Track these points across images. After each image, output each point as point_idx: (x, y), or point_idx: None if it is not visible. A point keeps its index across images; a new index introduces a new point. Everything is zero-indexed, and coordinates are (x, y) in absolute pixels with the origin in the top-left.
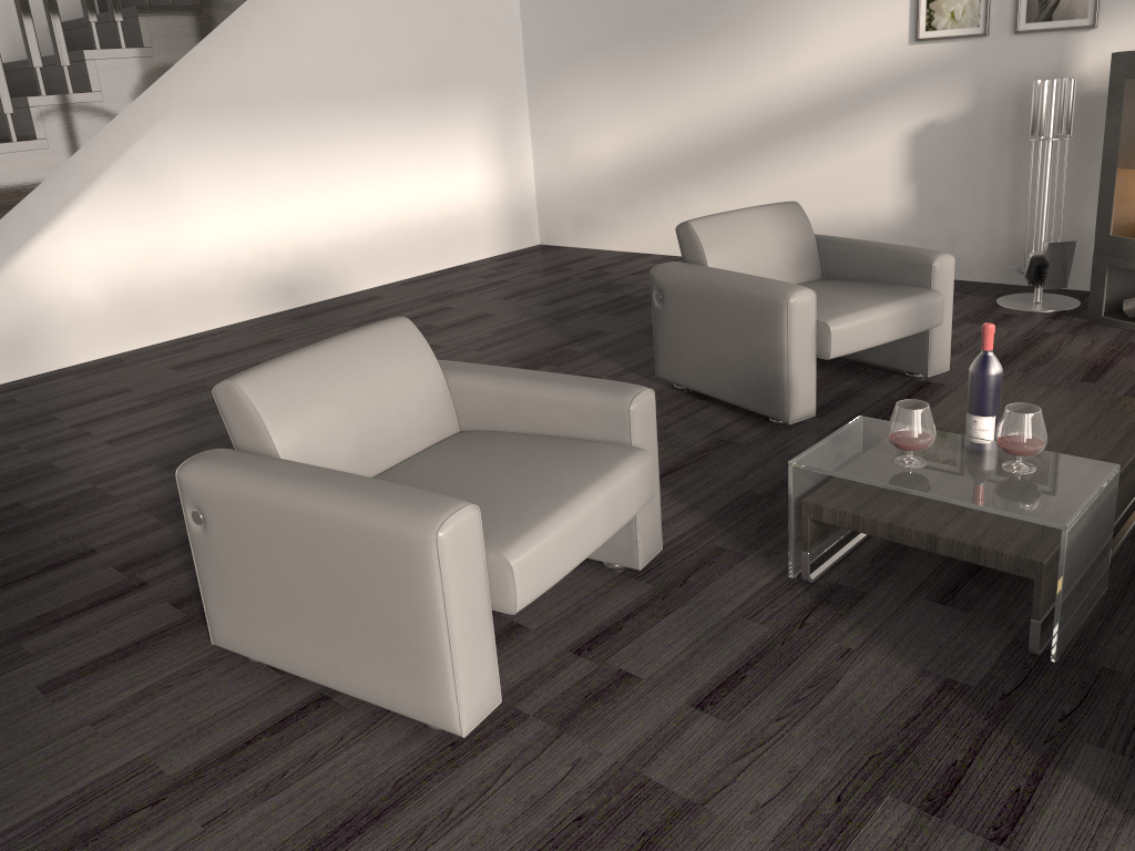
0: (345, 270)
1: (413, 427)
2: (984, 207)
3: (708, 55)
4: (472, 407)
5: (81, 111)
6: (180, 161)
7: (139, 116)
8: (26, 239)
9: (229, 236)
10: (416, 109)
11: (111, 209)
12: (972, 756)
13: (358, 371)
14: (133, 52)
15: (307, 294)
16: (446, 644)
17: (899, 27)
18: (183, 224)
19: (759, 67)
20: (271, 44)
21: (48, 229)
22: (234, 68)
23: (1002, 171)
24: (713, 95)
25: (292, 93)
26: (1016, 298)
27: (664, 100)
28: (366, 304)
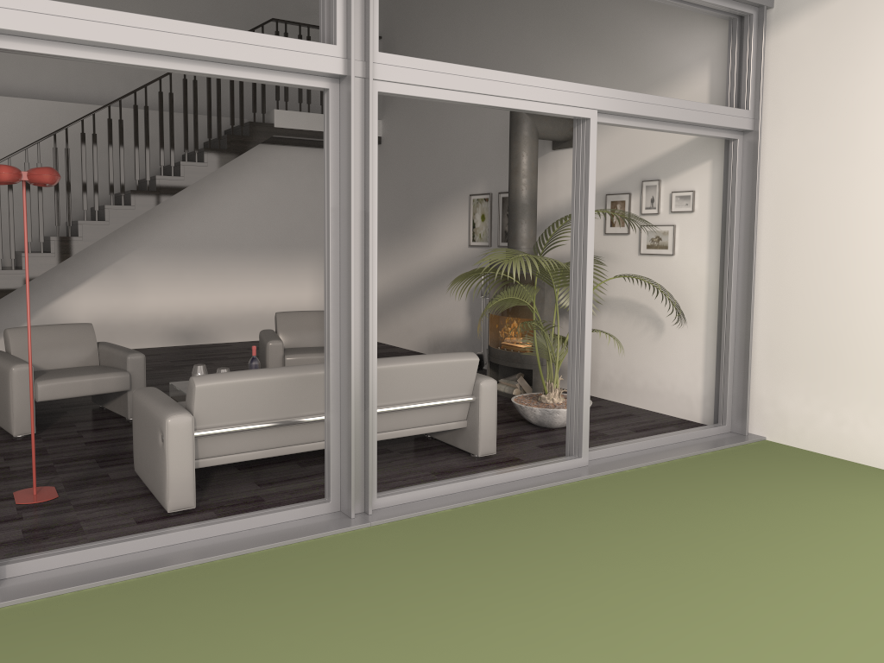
0: (221, 331)
1: (74, 358)
2: None
3: (407, 244)
4: (102, 357)
5: (72, 243)
6: (140, 269)
7: (124, 248)
8: (60, 294)
9: (160, 306)
10: (276, 256)
11: (102, 286)
12: (130, 457)
13: (56, 335)
14: (100, 222)
15: (197, 339)
16: (11, 403)
17: (465, 238)
18: (137, 297)
19: (423, 251)
20: (197, 221)
21: (71, 291)
22: (176, 230)
23: None
24: (408, 263)
25: (205, 243)
26: None
27: (393, 264)
28: (219, 347)
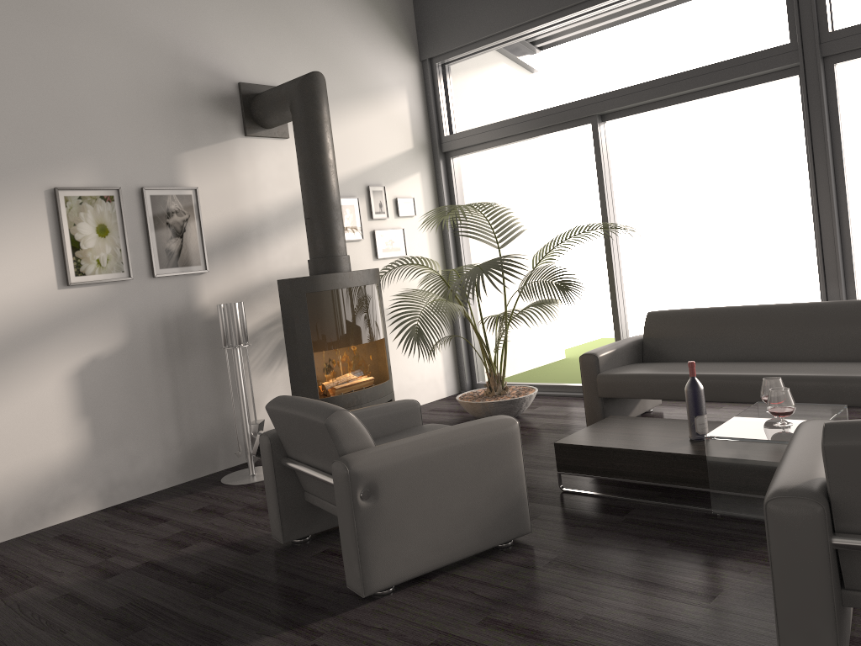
0: None
1: None
2: (155, 422)
3: None
4: None
5: None
6: None
7: None
8: None
9: None
10: None
11: None
12: None
13: None
14: None
15: None
16: None
17: (46, 272)
18: None
19: None
20: None
21: None
22: None
23: (163, 388)
24: None
25: None
26: (235, 478)
27: None
28: None
